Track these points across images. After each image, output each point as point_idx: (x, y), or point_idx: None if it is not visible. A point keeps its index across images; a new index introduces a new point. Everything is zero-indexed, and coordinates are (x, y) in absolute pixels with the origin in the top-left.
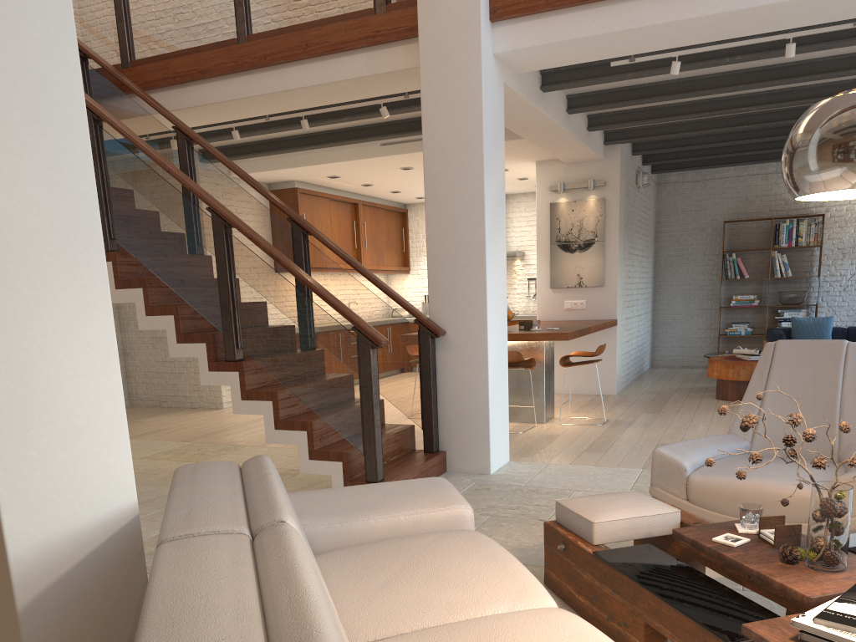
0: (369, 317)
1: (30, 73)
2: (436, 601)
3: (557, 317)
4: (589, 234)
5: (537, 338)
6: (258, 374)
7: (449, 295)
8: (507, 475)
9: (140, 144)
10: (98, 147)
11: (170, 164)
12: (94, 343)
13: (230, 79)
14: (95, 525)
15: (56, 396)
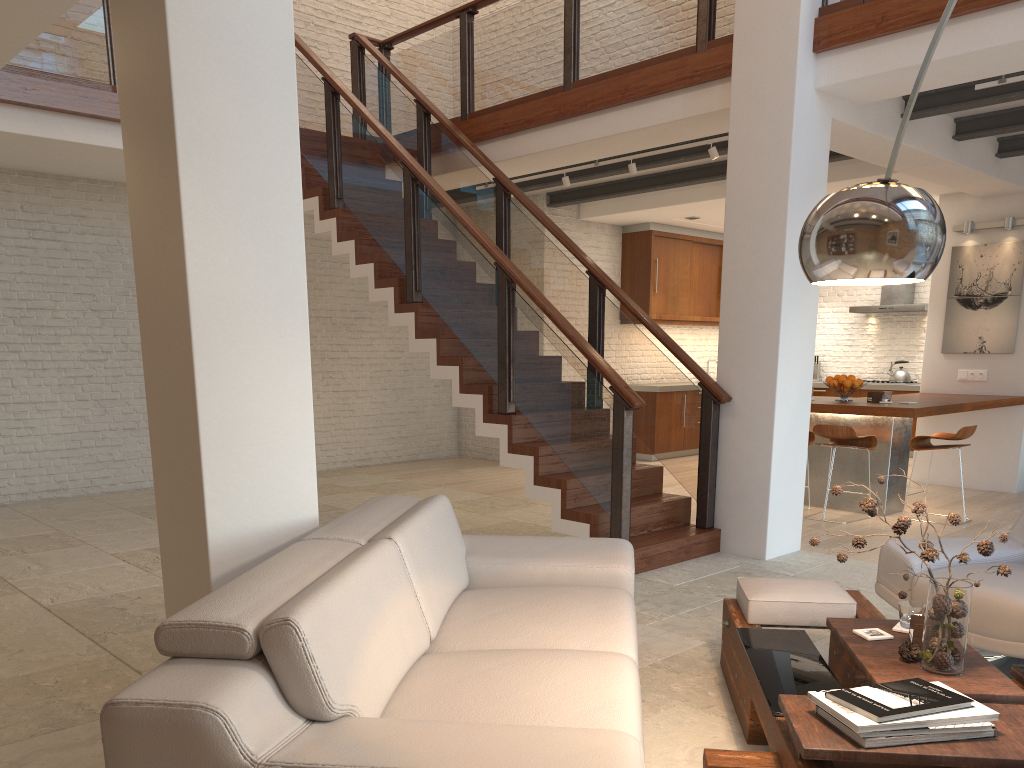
0: (655, 377)
1: (259, 183)
2: (525, 632)
3: (947, 389)
4: (1000, 286)
5: (877, 412)
6: (528, 428)
7: (738, 357)
8: (783, 563)
9: (445, 201)
10: (413, 204)
11: (470, 220)
12: (291, 386)
13: (553, 128)
14: (279, 528)
15: (256, 425)
